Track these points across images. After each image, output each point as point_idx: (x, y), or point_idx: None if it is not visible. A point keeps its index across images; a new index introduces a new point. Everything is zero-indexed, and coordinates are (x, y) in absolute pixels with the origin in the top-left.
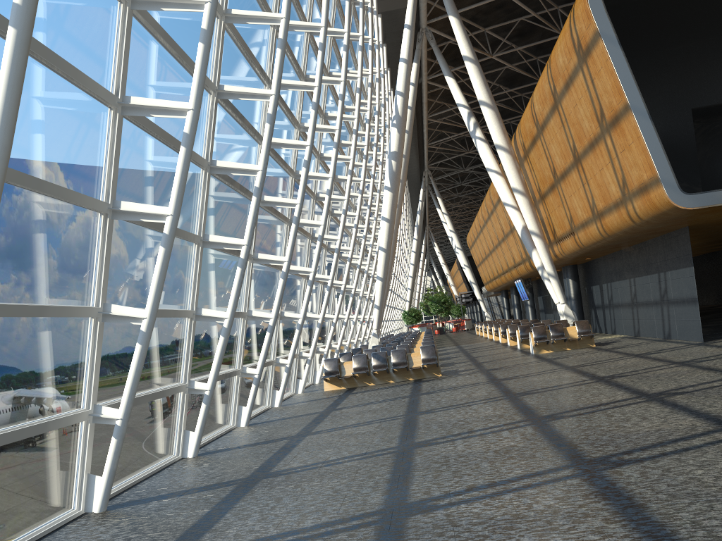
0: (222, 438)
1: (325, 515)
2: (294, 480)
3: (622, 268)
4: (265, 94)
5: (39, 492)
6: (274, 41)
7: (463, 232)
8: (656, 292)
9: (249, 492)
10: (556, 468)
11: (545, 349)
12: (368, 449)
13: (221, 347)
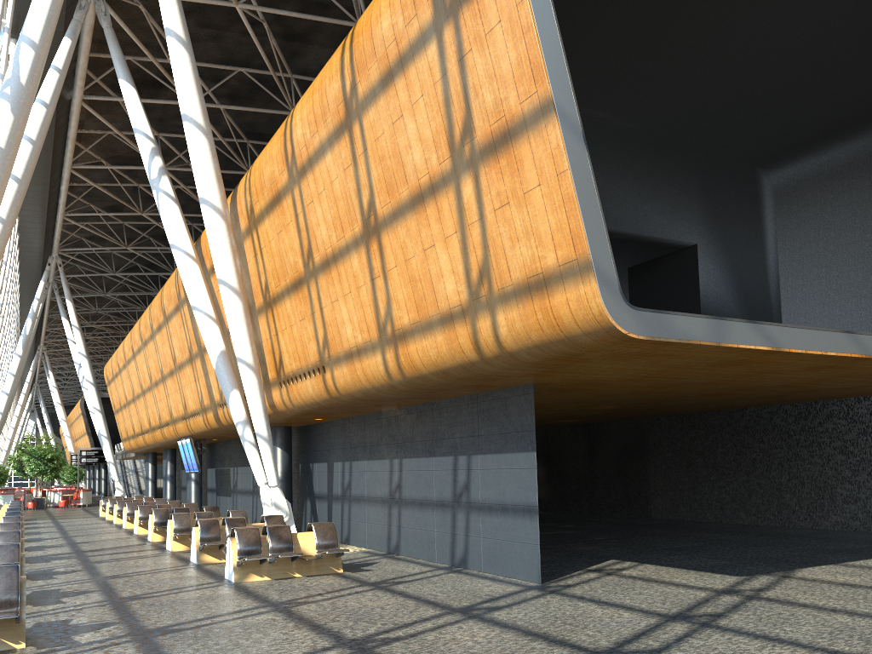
0: None
1: None
2: None
3: (379, 441)
4: None
5: None
6: None
7: (95, 366)
8: (445, 487)
9: None
10: None
11: (256, 572)
12: None
13: None
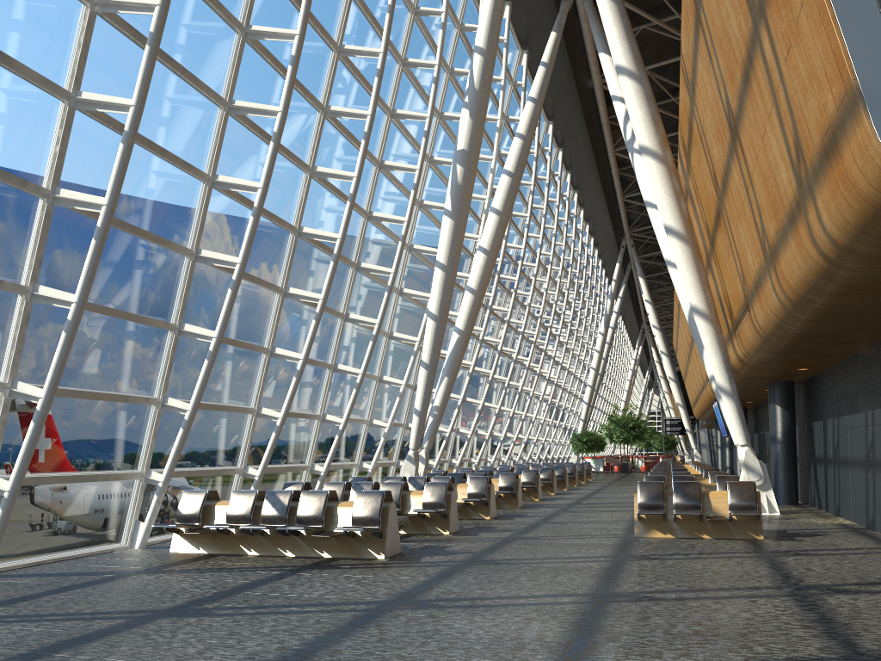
0: None
1: None
2: None
3: (857, 390)
4: None
5: None
6: None
7: None
8: None
9: None
10: None
11: (658, 529)
12: None
13: None
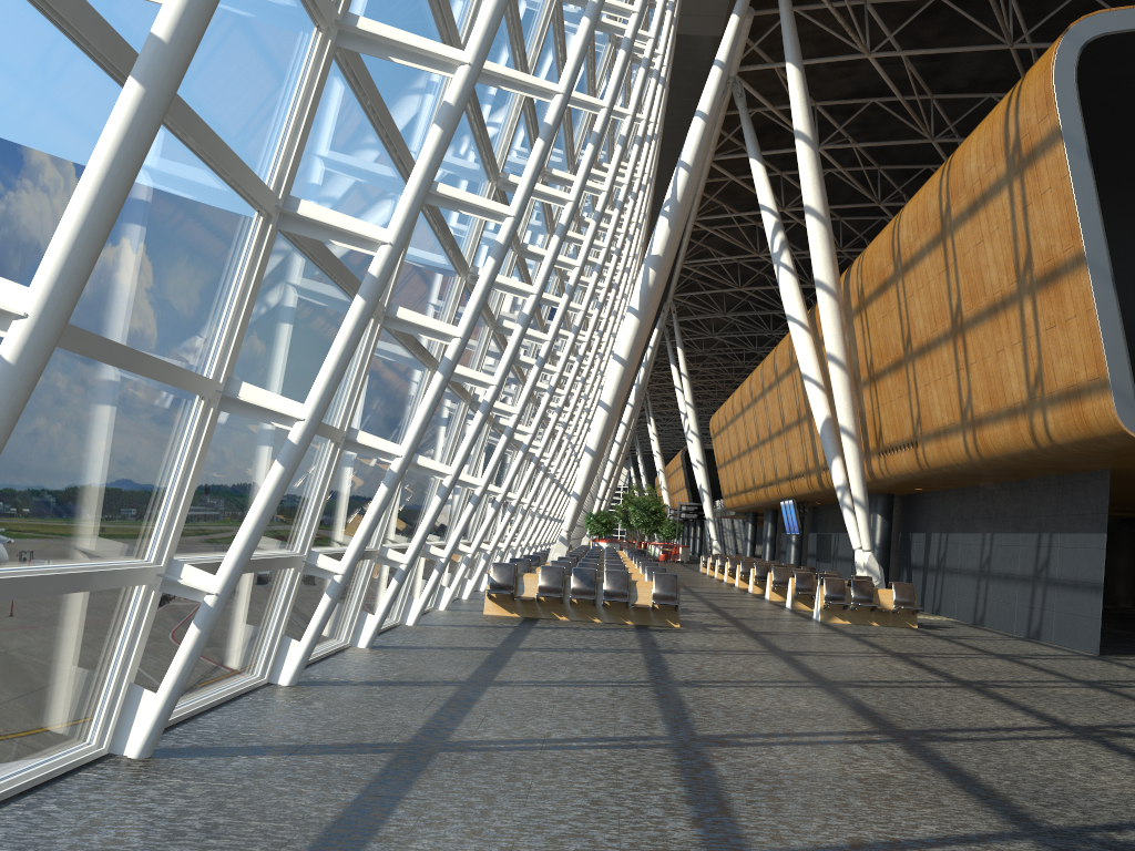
0: (331, 661)
1: (597, 847)
2: (502, 766)
3: (975, 515)
4: (547, 89)
5: (44, 701)
6: (550, 16)
7: None
8: (1028, 562)
9: (423, 772)
10: (999, 835)
11: (839, 616)
12: (615, 731)
13: (378, 504)
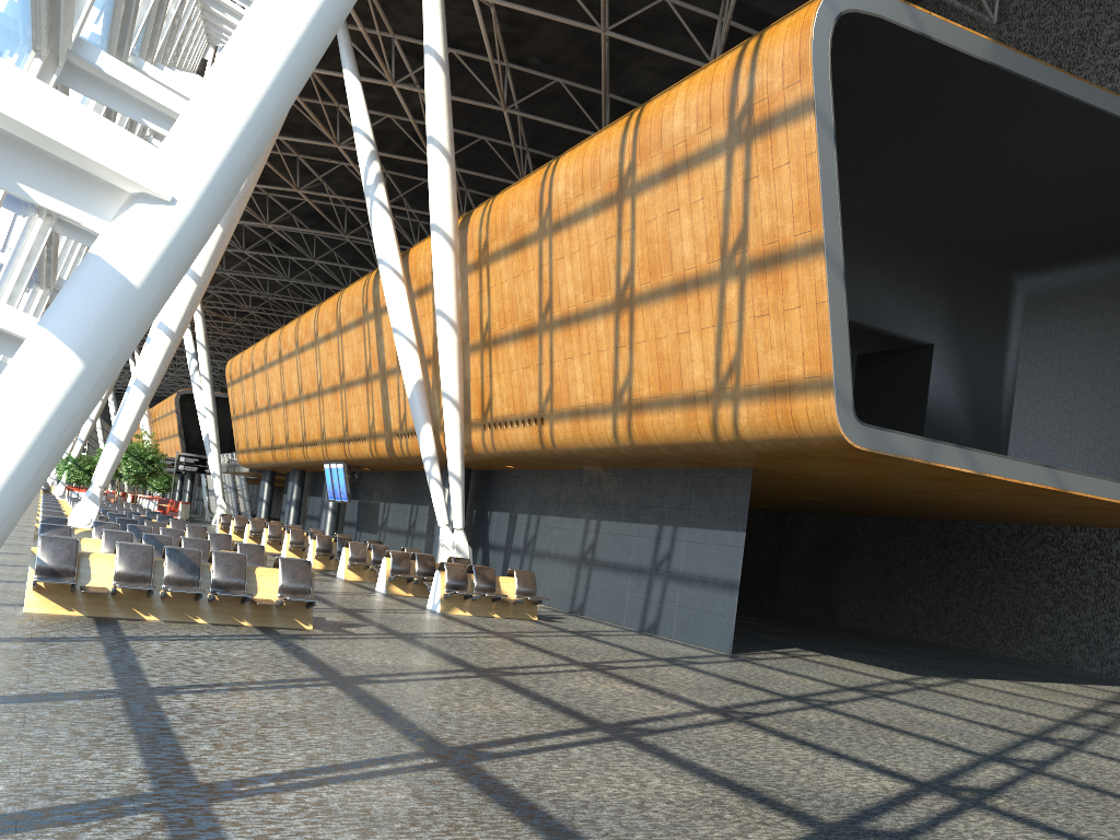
0: None
1: None
2: None
3: (576, 499)
4: None
5: None
6: None
7: (178, 351)
8: (644, 554)
9: None
10: None
11: (460, 607)
12: None
13: None
